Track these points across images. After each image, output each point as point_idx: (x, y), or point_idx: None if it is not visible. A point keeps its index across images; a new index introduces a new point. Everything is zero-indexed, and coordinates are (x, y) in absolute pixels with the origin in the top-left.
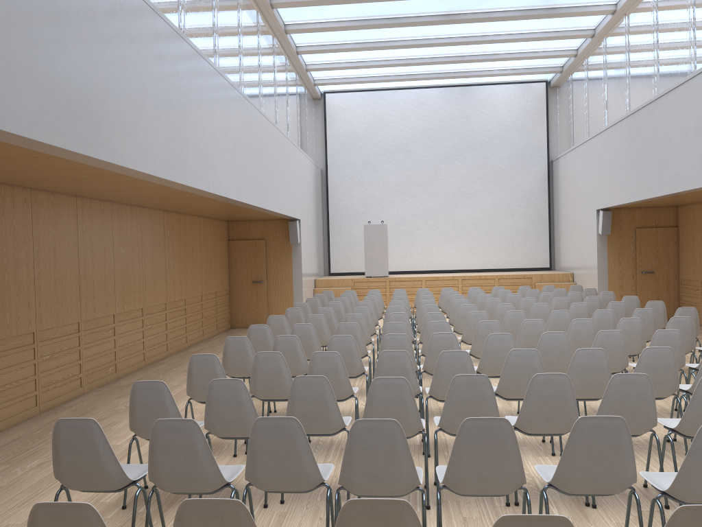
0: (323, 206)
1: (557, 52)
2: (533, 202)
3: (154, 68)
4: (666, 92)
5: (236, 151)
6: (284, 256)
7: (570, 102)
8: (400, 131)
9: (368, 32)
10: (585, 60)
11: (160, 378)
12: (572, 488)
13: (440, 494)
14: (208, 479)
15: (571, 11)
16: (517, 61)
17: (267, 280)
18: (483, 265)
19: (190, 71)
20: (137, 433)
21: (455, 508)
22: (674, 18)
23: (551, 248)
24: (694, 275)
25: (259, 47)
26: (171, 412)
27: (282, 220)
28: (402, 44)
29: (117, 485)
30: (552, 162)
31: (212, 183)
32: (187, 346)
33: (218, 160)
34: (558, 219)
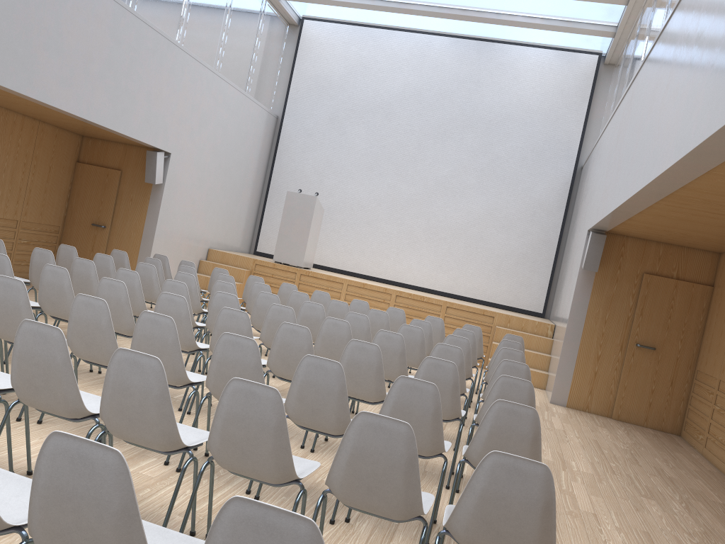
0: (269, 164)
1: None
2: (541, 218)
3: None
4: None
5: None
6: (140, 199)
7: (617, 81)
8: (386, 86)
9: None
10: (641, 11)
11: None
12: None
13: None
14: None
15: None
16: (545, 2)
17: (112, 226)
18: (452, 289)
19: None
20: None
21: None
22: None
23: (552, 287)
24: (713, 368)
25: None
26: None
27: (149, 150)
28: None
29: None
30: (582, 169)
31: None
32: None
33: None
34: (566, 247)
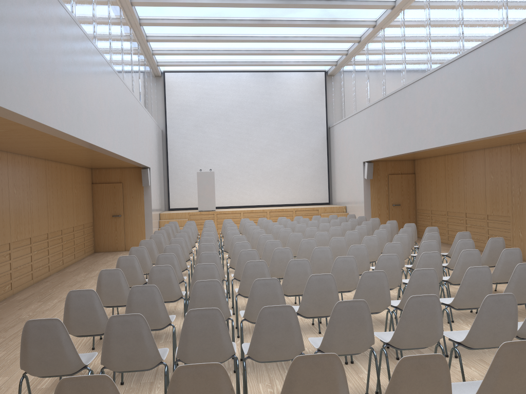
0: (163, 157)
1: (334, 51)
2: (317, 156)
3: (60, 47)
4: (412, 83)
5: (111, 114)
6: (138, 195)
7: (342, 86)
8: (222, 103)
9: (202, 29)
10: (352, 57)
11: (49, 292)
12: (404, 344)
13: None
14: (149, 359)
15: (347, 23)
16: (306, 56)
17: (124, 214)
18: (283, 202)
19: (82, 50)
20: (70, 331)
21: None
22: (416, 33)
23: (329, 188)
24: (426, 206)
25: (122, 34)
26: (99, 313)
27: (136, 168)
28: (227, 39)
29: (74, 369)
30: (330, 128)
31: (97, 138)
32: (63, 267)
33: (100, 120)
34: (334, 168)
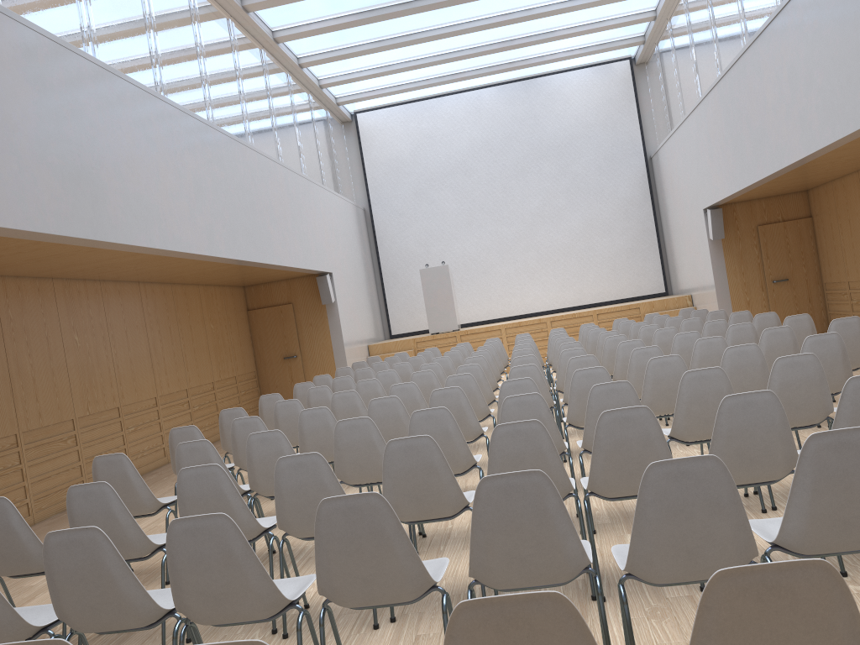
0: (372, 253)
1: (630, 17)
2: (634, 212)
3: (27, 95)
4: (752, 42)
5: (201, 193)
6: (319, 321)
7: (660, 79)
8: (455, 147)
9: (381, 26)
10: (667, 22)
11: None
12: (495, 581)
13: (324, 610)
14: (1, 627)
15: None
16: (583, 37)
17: (302, 353)
18: (581, 301)
19: (98, 96)
20: None
21: (413, 623)
22: None
23: (664, 267)
24: (838, 276)
25: (236, 62)
26: (24, 536)
27: (310, 277)
28: (428, 35)
29: None
30: (652, 159)
31: (159, 236)
32: None
33: (166, 206)
34: (667, 229)
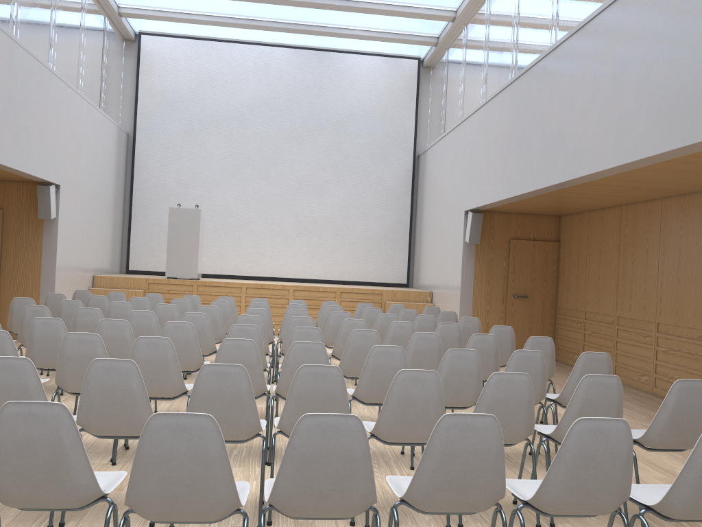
0: (126, 181)
1: (431, 11)
2: (393, 202)
3: None
4: (569, 36)
5: None
6: (31, 236)
7: (443, 83)
8: (236, 96)
9: None
10: (464, 26)
11: None
12: None
13: None
14: None
15: None
16: (383, 19)
17: (1, 269)
18: (328, 275)
19: None
20: None
21: None
22: None
23: (410, 260)
24: (576, 303)
25: None
26: None
27: (33, 184)
28: None
29: None
30: (419, 157)
31: None
32: None
33: None
34: (420, 225)
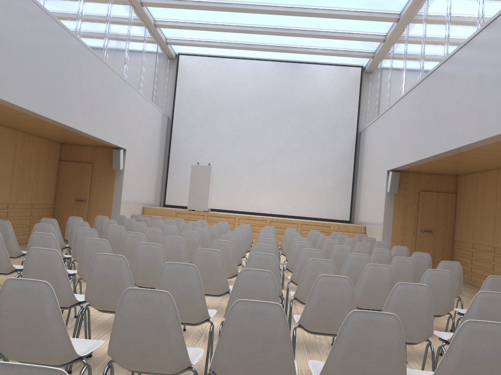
0: (166, 147)
1: (368, 35)
2: (341, 164)
3: None
4: (452, 54)
5: (1, 45)
6: (108, 180)
7: (378, 83)
8: (238, 93)
9: None
10: (391, 45)
11: None
12: None
13: None
14: None
15: None
16: (336, 41)
17: (90, 200)
18: (294, 213)
19: None
20: None
21: None
22: None
23: (352, 204)
24: (466, 237)
25: None
26: None
27: (110, 148)
28: (233, 6)
29: None
30: (360, 134)
31: None
32: None
33: None
34: (360, 180)
